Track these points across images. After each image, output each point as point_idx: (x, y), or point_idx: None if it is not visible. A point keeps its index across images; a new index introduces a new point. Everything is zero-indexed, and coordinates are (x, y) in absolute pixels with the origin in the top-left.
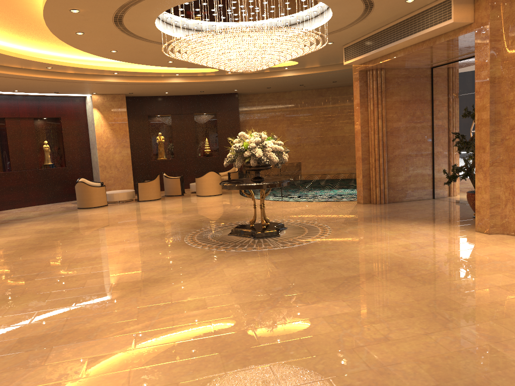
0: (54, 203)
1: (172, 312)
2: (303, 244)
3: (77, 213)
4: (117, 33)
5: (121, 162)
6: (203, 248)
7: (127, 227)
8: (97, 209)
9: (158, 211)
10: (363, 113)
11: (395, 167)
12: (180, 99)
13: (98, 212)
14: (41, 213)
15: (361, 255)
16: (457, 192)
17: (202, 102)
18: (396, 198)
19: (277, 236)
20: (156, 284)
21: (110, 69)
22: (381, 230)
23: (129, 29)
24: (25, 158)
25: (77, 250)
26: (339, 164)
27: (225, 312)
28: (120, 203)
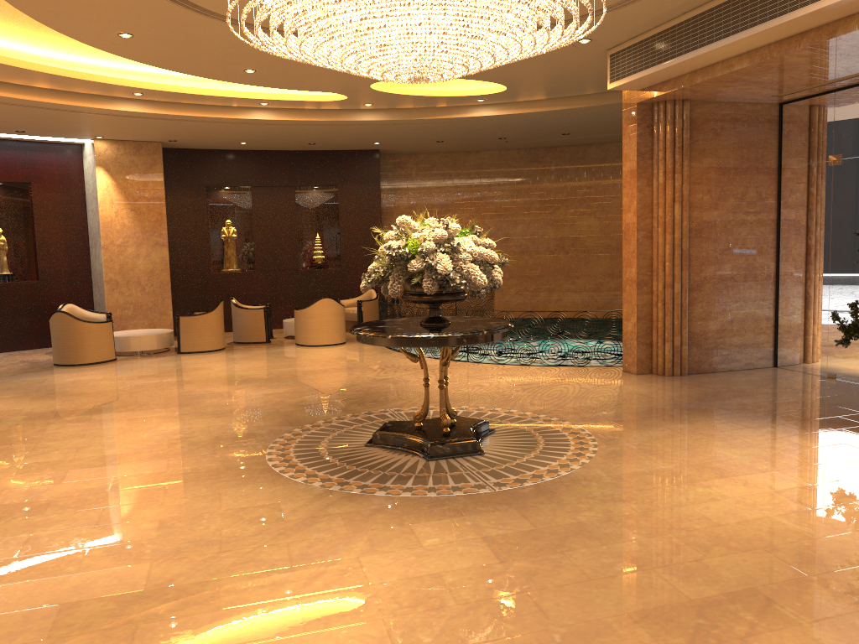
0: (12, 351)
1: None
2: (543, 479)
3: (48, 376)
4: None
5: (149, 274)
6: (310, 484)
7: (143, 416)
8: (93, 368)
9: (216, 377)
10: (642, 190)
11: (704, 301)
12: (270, 157)
13: (93, 375)
14: None
15: (700, 520)
16: (831, 357)
17: (312, 165)
18: (703, 364)
19: (478, 454)
20: (181, 610)
21: (125, 84)
22: (711, 446)
23: None
24: None
25: (12, 479)
26: (566, 290)
27: None
28: (143, 356)
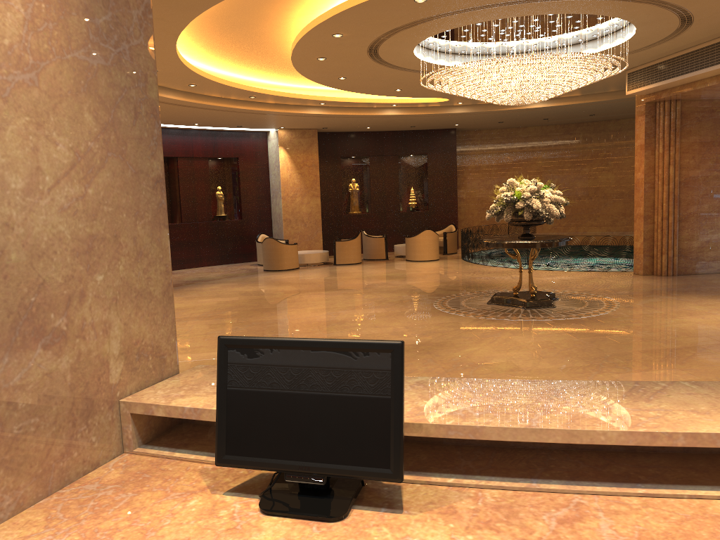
0: (227, 264)
1: (485, 372)
2: (591, 315)
3: (269, 276)
4: (363, 58)
5: (309, 215)
6: (468, 316)
7: (349, 292)
8: (290, 272)
9: (372, 276)
10: (648, 157)
11: (689, 228)
12: (382, 136)
13: (295, 275)
14: (224, 275)
15: (675, 328)
16: None
17: (410, 140)
18: (688, 269)
19: (552, 306)
20: (442, 347)
21: (319, 99)
22: (687, 305)
23: (380, 54)
24: (198, 207)
25: (313, 313)
26: (590, 225)
27: (546, 374)
28: (313, 266)
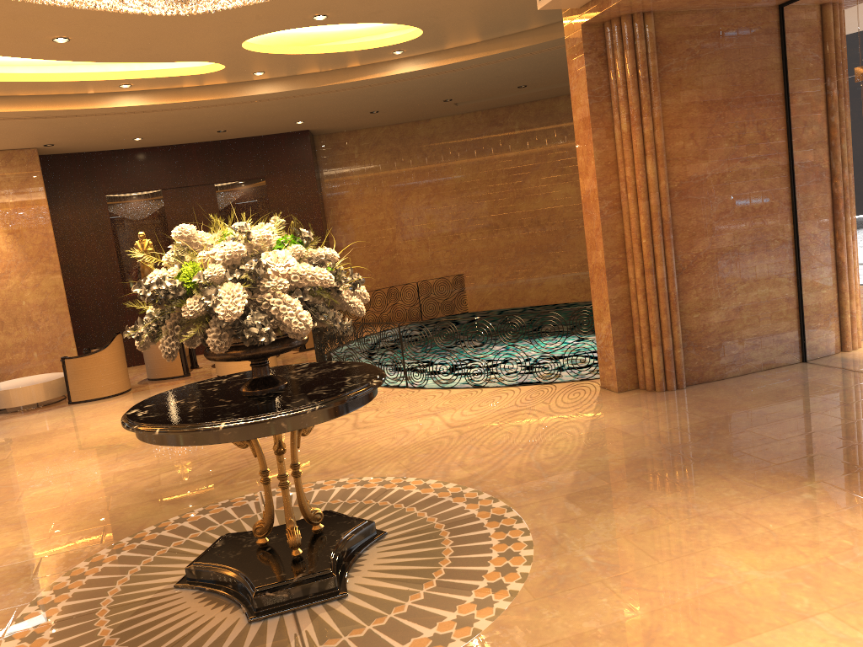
0: None
1: None
2: None
3: None
4: None
5: (42, 307)
6: None
7: None
8: None
9: (80, 444)
10: (601, 144)
11: (699, 286)
12: (180, 153)
13: None
14: None
15: None
16: None
17: (232, 156)
18: (706, 370)
19: (336, 598)
20: None
21: None
22: (715, 548)
23: None
24: None
25: None
26: (547, 272)
27: None
28: (26, 411)
